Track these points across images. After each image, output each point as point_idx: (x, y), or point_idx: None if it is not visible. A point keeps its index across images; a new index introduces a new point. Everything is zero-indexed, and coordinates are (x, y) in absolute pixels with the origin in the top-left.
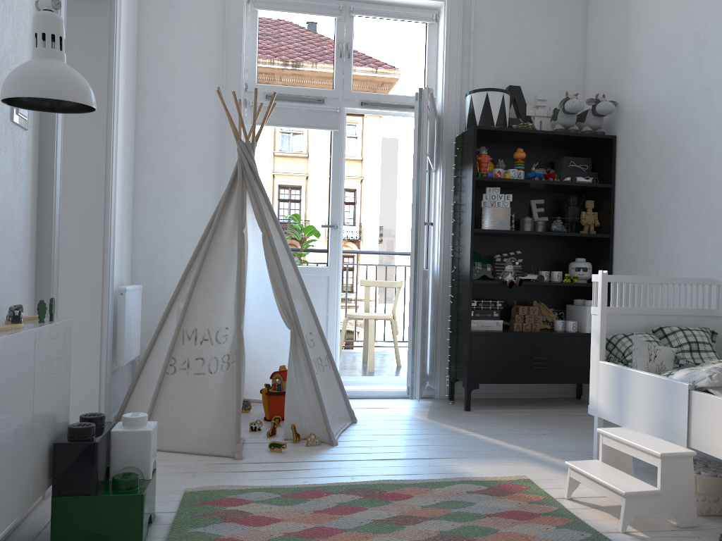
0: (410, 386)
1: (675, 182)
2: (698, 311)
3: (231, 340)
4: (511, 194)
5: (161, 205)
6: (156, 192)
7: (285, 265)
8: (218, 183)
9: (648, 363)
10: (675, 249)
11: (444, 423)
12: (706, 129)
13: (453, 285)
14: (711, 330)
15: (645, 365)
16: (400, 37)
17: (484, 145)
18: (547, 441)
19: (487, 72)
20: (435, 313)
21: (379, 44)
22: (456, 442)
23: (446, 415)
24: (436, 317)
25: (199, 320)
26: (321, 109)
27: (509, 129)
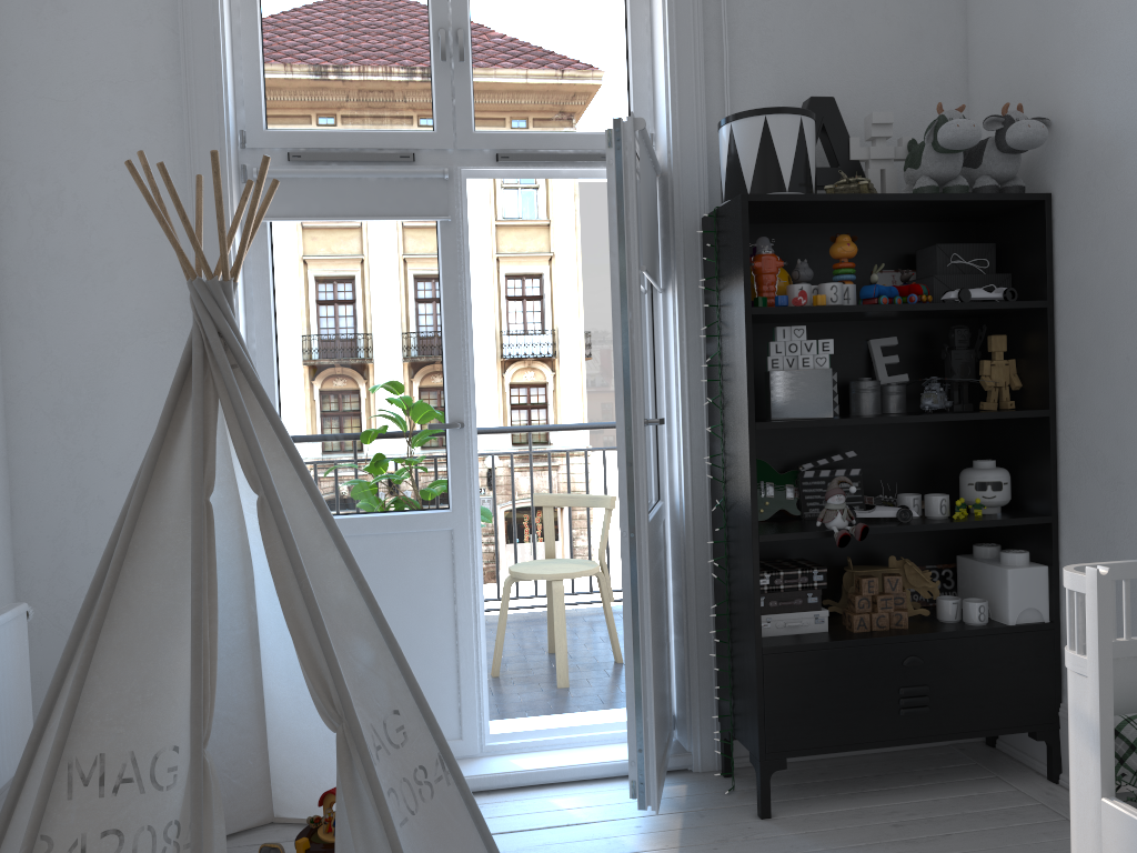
0: (637, 781)
1: None
2: None
3: (184, 784)
4: (832, 340)
5: (70, 413)
6: (54, 387)
7: (326, 559)
8: None
9: None
10: None
11: None
12: None
13: (717, 536)
14: None
15: None
16: (570, 8)
17: (765, 230)
18: None
19: (761, 72)
20: (682, 594)
21: (527, 25)
22: None
23: (720, 841)
24: (685, 601)
25: (111, 732)
26: (409, 176)
27: (819, 196)
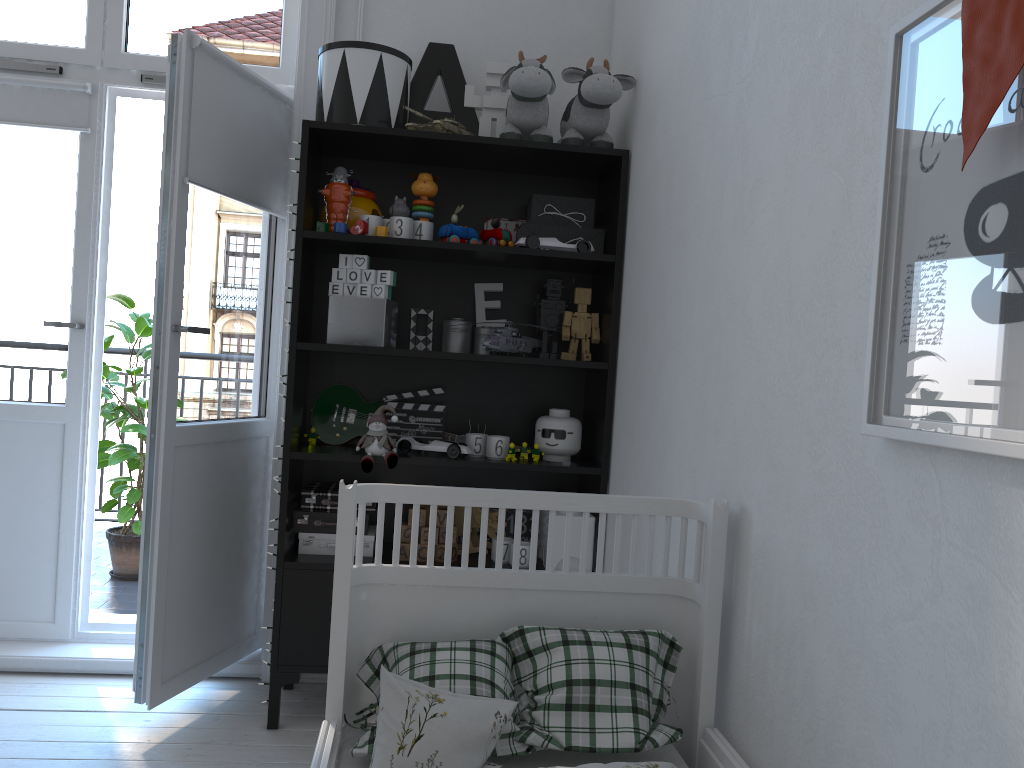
0: (136, 675)
1: (681, 254)
2: (650, 584)
3: None
4: (389, 271)
5: None
6: None
7: None
8: None
9: (395, 756)
10: (672, 412)
11: None
12: (721, 123)
13: None
14: (669, 638)
15: (387, 763)
16: None
17: (379, 167)
18: None
19: (398, 18)
20: (270, 509)
21: None
22: None
23: (202, 743)
24: (272, 516)
25: None
26: (52, 87)
27: (383, 129)
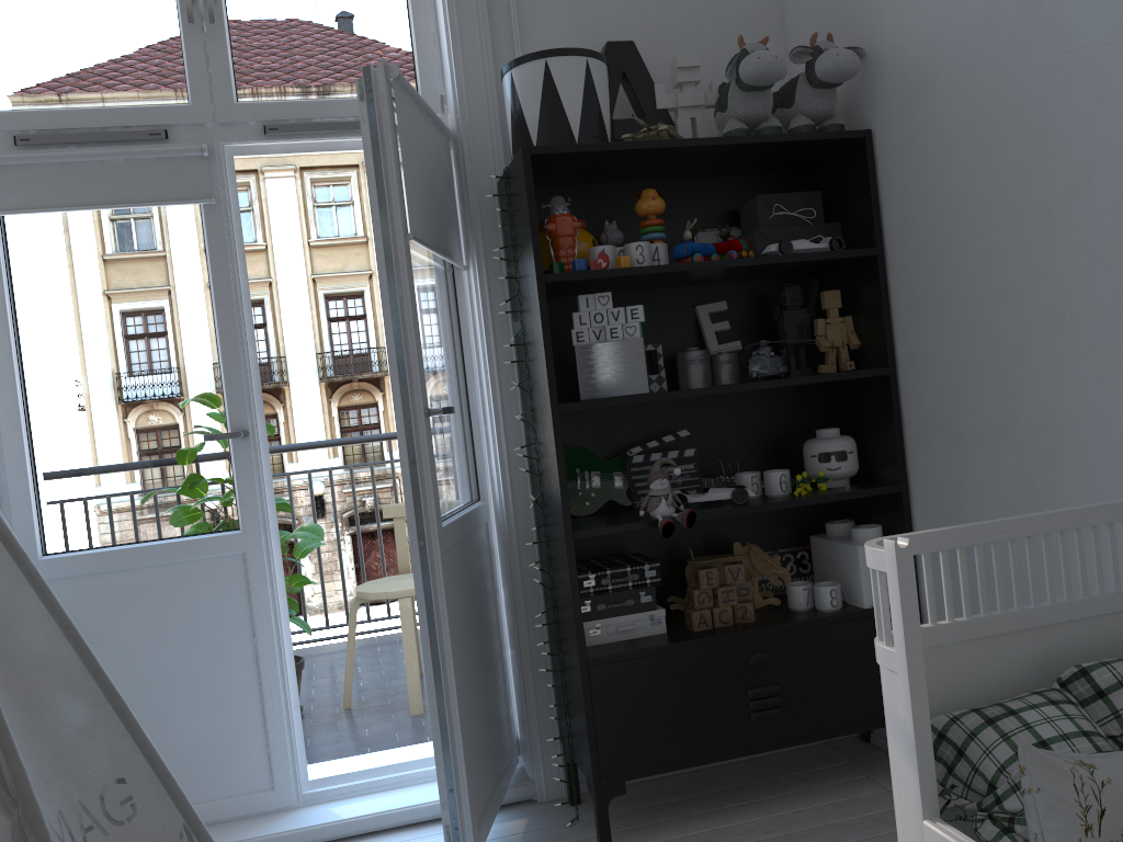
0: (451, 826)
1: (1042, 229)
2: None
3: None
4: (641, 305)
5: None
6: None
7: (19, 604)
8: None
9: (1083, 839)
10: (1065, 403)
11: None
12: (1114, 74)
13: (541, 536)
14: None
15: None
16: None
17: (570, 192)
18: None
19: (555, 19)
20: (511, 604)
21: None
22: None
23: None
24: (515, 612)
25: None
26: (162, 155)
27: (612, 145)
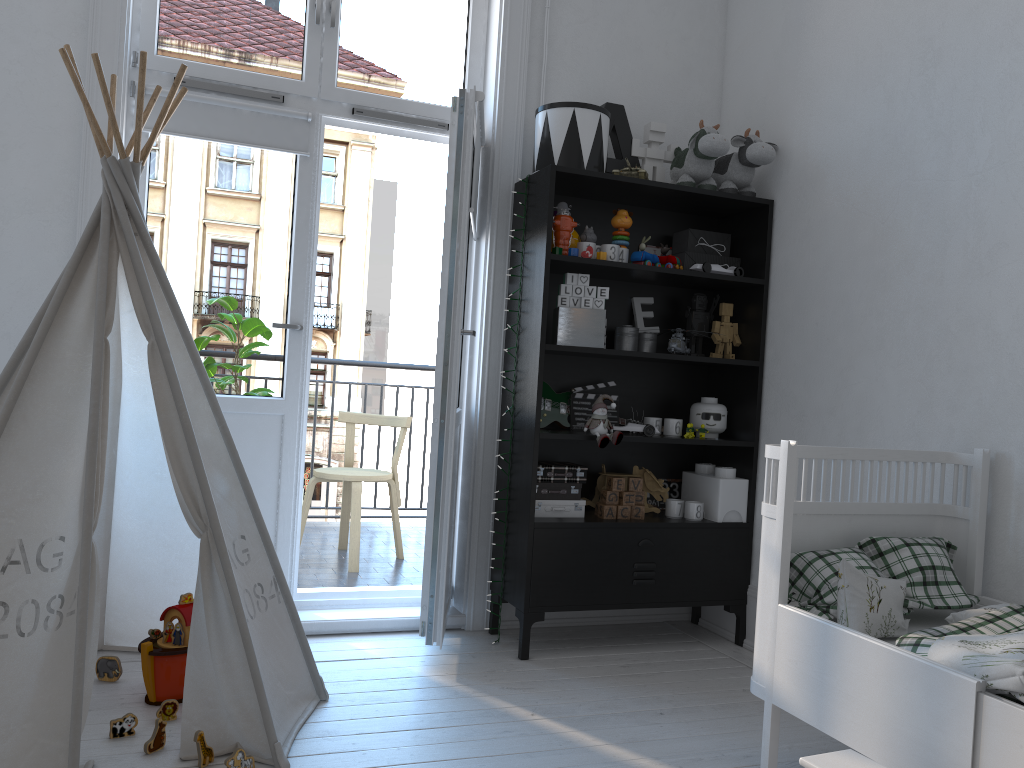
0: (427, 621)
1: (879, 285)
2: (924, 508)
3: (70, 565)
4: (608, 288)
5: None
6: None
7: (197, 405)
8: (73, 236)
9: (868, 613)
10: (876, 396)
11: (488, 692)
12: (938, 199)
13: (504, 437)
14: (945, 542)
15: (863, 618)
16: (424, 1)
17: (562, 200)
18: (671, 732)
19: (570, 78)
20: (470, 484)
21: (388, 8)
22: (515, 744)
23: (489, 672)
24: (472, 490)
25: (3, 522)
26: (278, 114)
27: (609, 175)
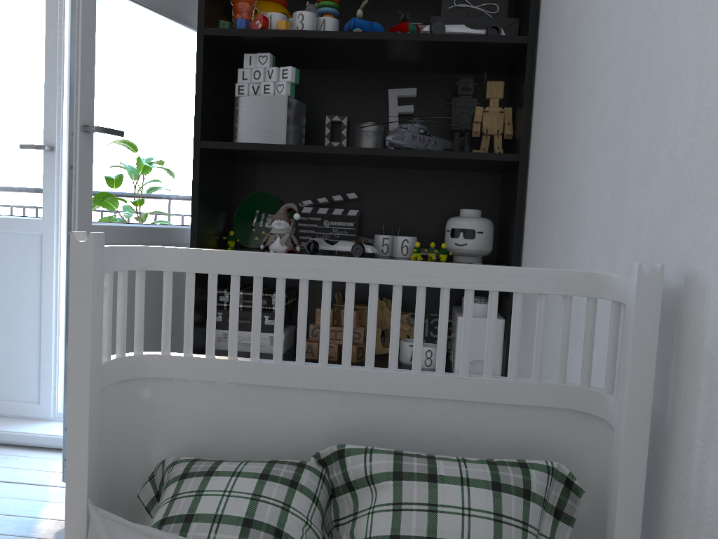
0: (63, 456)
1: None
2: (539, 393)
3: None
4: (290, 67)
5: None
6: None
7: None
8: None
9: None
10: (584, 178)
11: None
12: None
13: None
14: (565, 474)
15: None
16: None
17: None
18: None
19: None
20: None
21: None
22: None
23: None
24: None
25: None
26: None
27: None
